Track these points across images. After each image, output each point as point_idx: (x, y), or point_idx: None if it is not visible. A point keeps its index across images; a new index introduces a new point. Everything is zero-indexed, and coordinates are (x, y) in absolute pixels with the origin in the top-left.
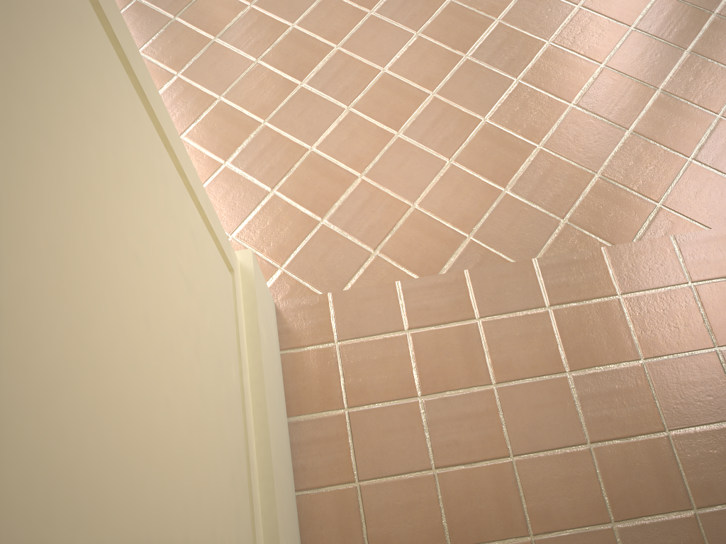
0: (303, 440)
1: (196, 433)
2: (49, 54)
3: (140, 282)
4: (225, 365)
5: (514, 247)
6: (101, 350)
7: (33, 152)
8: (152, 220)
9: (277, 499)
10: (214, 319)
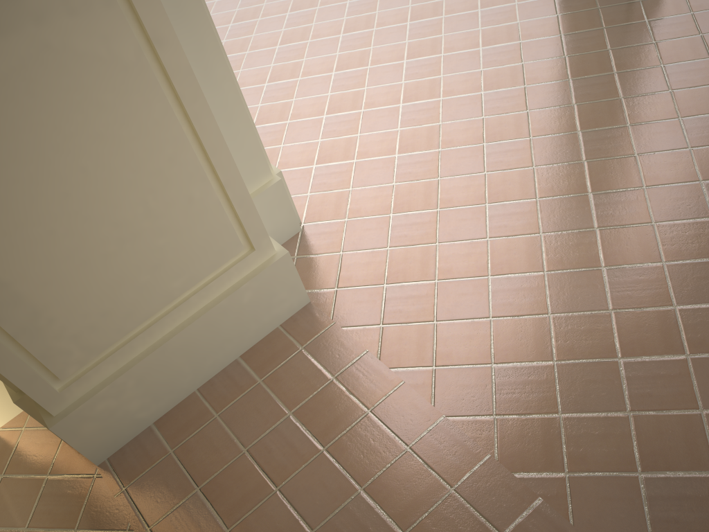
0: (229, 373)
1: (76, 264)
2: (71, 72)
3: (77, 179)
4: (166, 272)
5: (445, 398)
6: (2, 177)
7: (14, 97)
8: (127, 167)
9: (147, 361)
10: (175, 246)
